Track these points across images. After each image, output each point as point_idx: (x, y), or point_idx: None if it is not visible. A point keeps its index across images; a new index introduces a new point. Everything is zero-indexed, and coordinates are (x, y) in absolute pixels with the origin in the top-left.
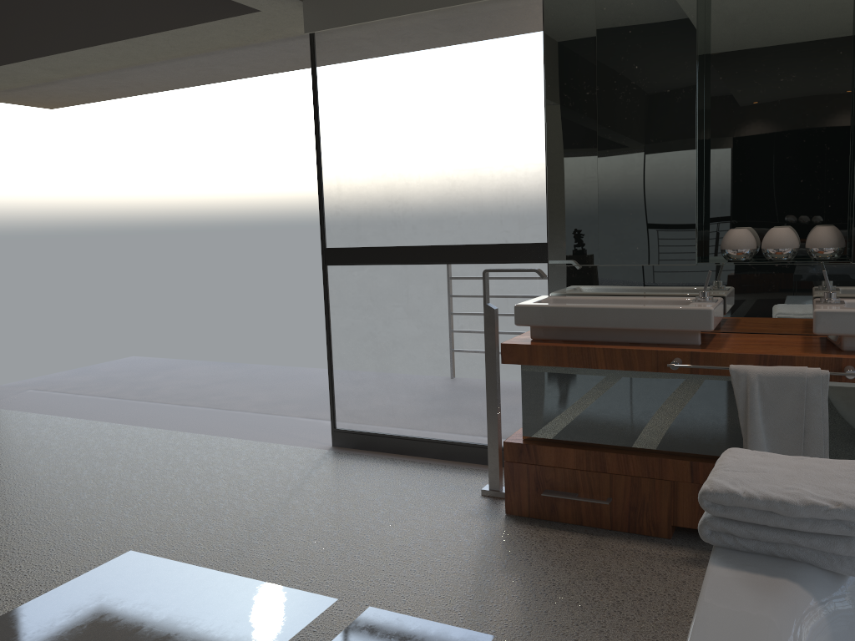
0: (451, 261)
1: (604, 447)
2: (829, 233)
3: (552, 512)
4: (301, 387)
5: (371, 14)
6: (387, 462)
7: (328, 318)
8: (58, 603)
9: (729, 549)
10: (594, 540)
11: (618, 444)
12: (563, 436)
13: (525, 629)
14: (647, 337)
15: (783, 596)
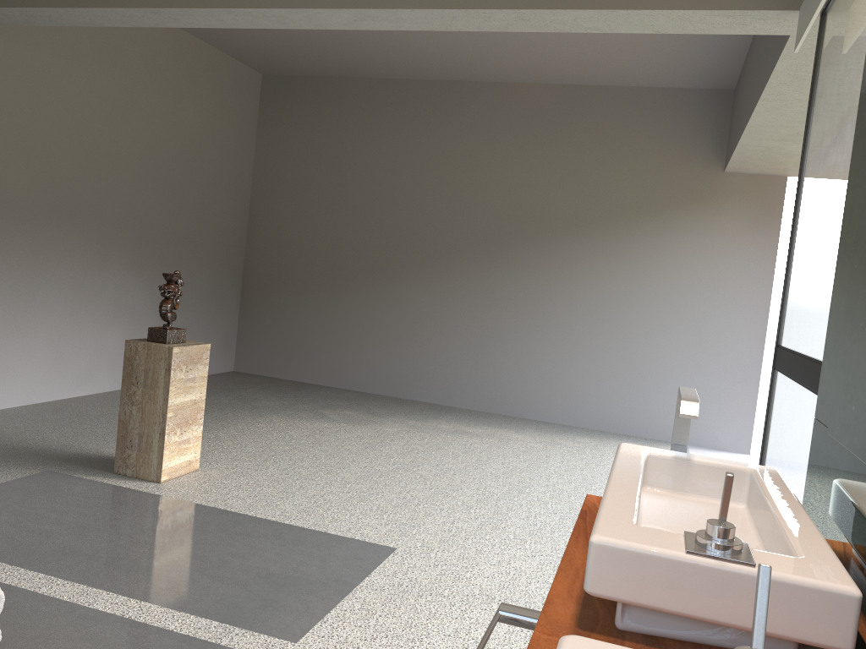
0: (811, 387)
1: None
2: None
3: None
4: None
5: (815, 4)
6: None
7: (763, 442)
8: (306, 537)
9: None
10: None
11: None
12: None
13: None
14: None
15: None
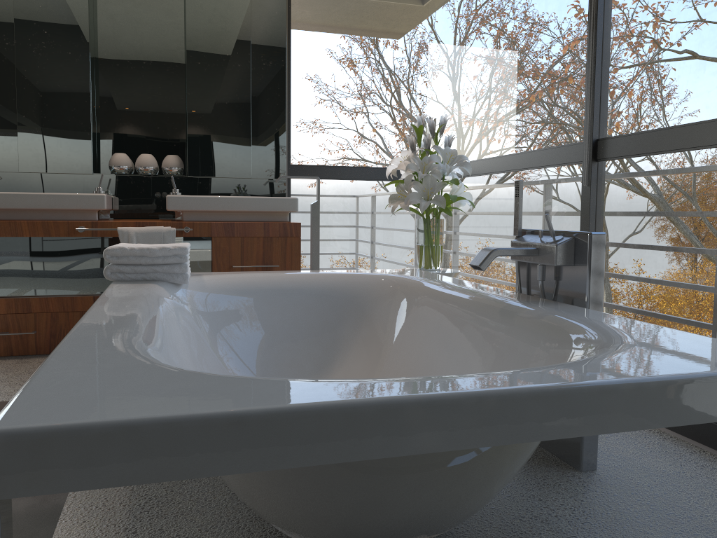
0: None
1: (30, 296)
2: (175, 158)
3: None
4: None
5: None
6: None
7: None
8: None
9: (121, 281)
10: (24, 360)
11: (40, 292)
12: None
13: None
14: (60, 216)
15: (150, 286)
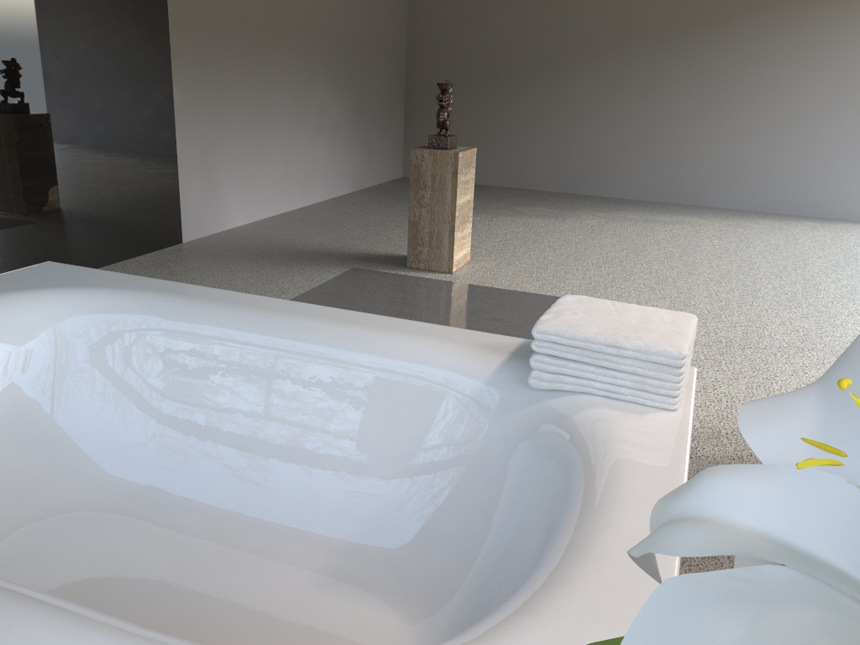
0: None
1: None
2: None
3: None
4: None
5: None
6: None
7: None
8: None
9: None
10: None
11: None
12: None
13: (693, 456)
14: None
15: (482, 352)
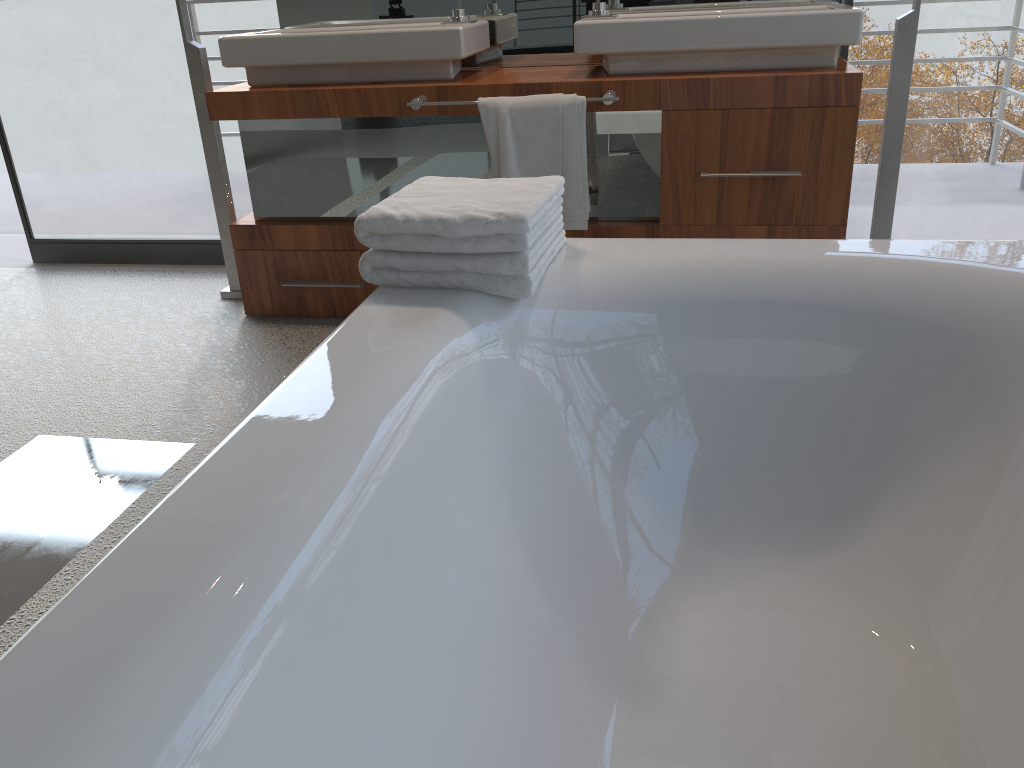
0: None
1: (353, 220)
2: None
3: (300, 306)
4: (5, 198)
5: None
6: (106, 275)
7: None
8: None
9: (394, 288)
10: None
11: None
12: (303, 212)
13: None
14: (391, 73)
15: (427, 324)
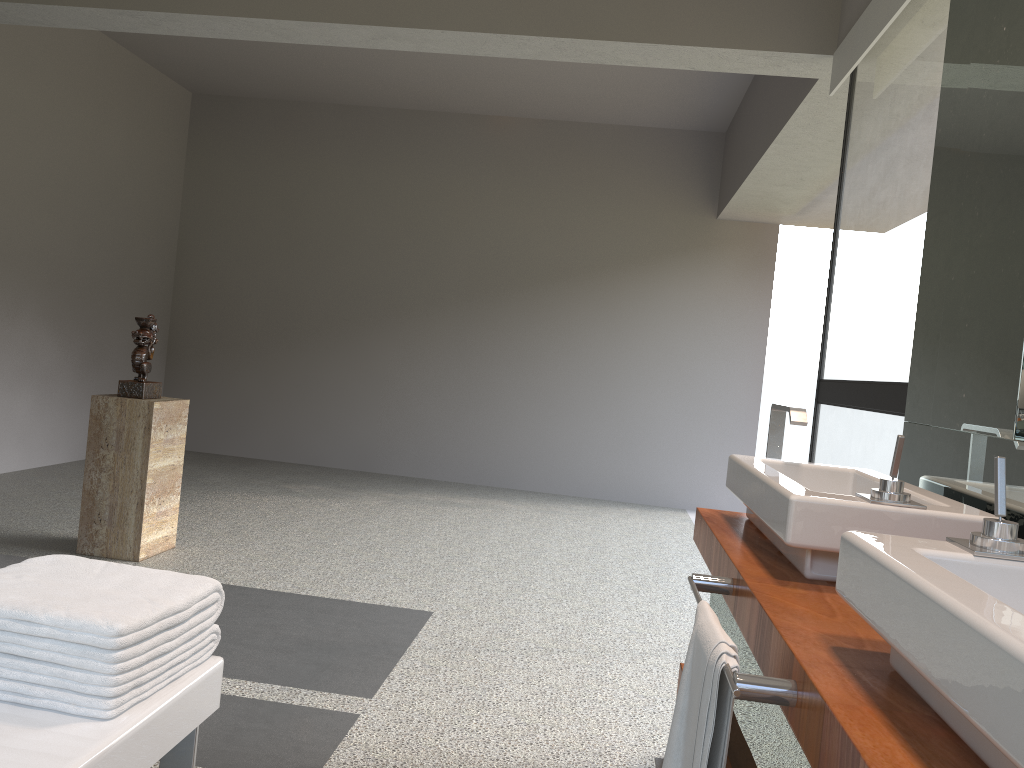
0: (874, 407)
1: None
2: None
3: None
4: None
5: (858, 50)
6: None
7: None
8: (331, 606)
9: None
10: None
11: None
12: None
13: None
14: (783, 543)
15: None
